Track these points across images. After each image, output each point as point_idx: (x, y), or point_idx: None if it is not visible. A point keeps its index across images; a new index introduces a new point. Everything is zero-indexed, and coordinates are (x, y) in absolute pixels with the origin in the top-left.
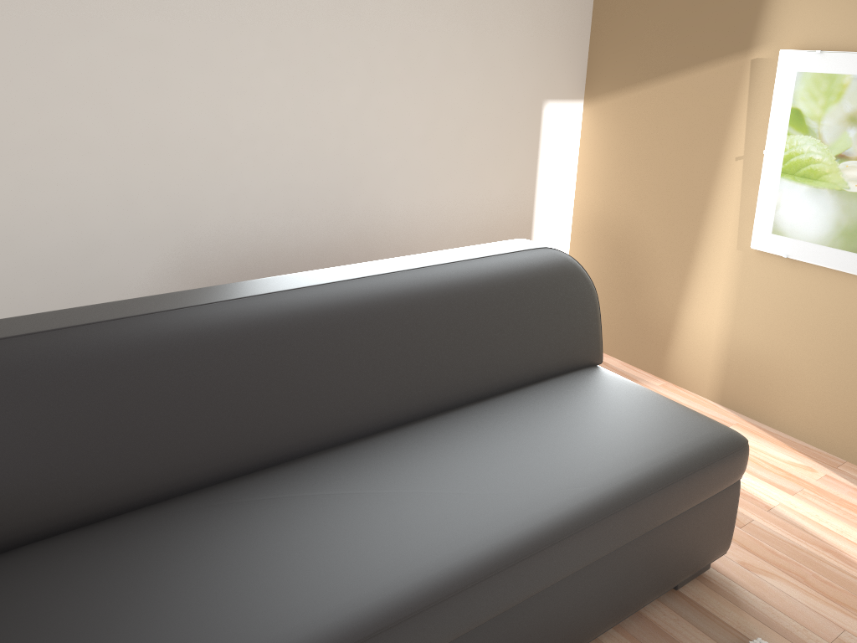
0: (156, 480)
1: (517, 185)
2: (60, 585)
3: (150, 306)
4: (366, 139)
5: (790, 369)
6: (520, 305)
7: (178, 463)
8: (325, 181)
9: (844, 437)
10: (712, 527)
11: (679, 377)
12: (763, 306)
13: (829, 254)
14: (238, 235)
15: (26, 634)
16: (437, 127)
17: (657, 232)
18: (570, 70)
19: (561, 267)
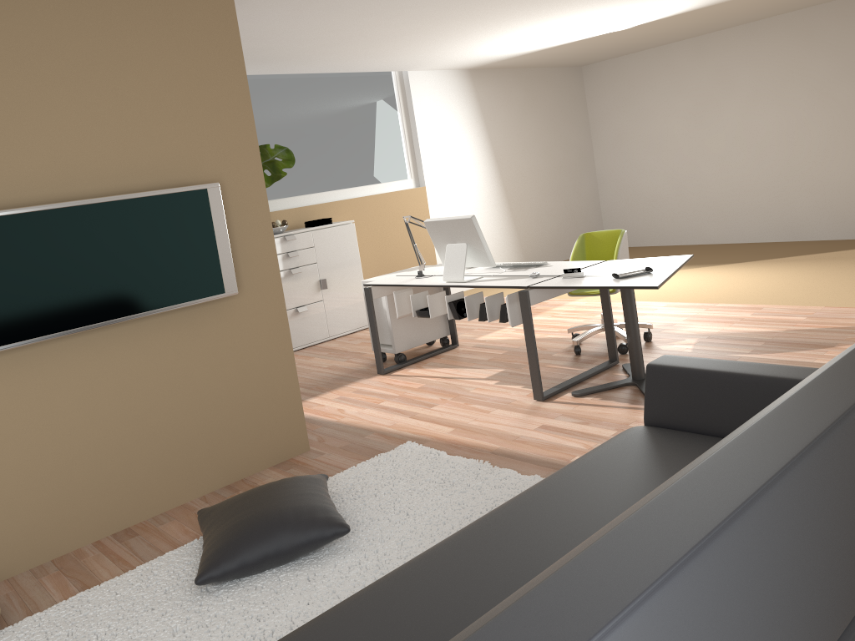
0: None
1: None
2: None
3: (820, 390)
4: None
5: None
6: None
7: None
8: None
9: None
10: None
11: None
12: None
13: None
14: None
15: (696, 448)
16: None
17: None
18: None
19: None
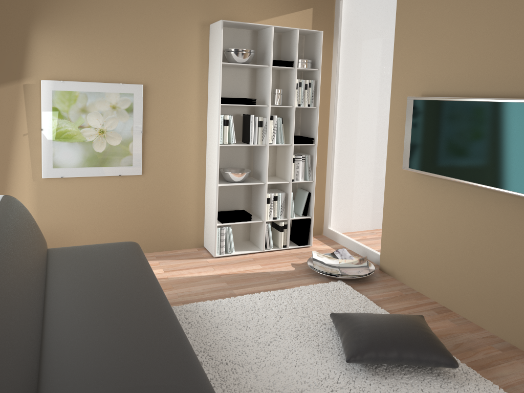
0: (35, 369)
1: None
2: None
3: None
4: None
5: (73, 229)
6: (27, 225)
7: (33, 355)
8: None
9: None
10: None
11: None
12: (54, 205)
13: (83, 170)
14: None
15: None
16: None
17: None
18: None
19: (19, 203)
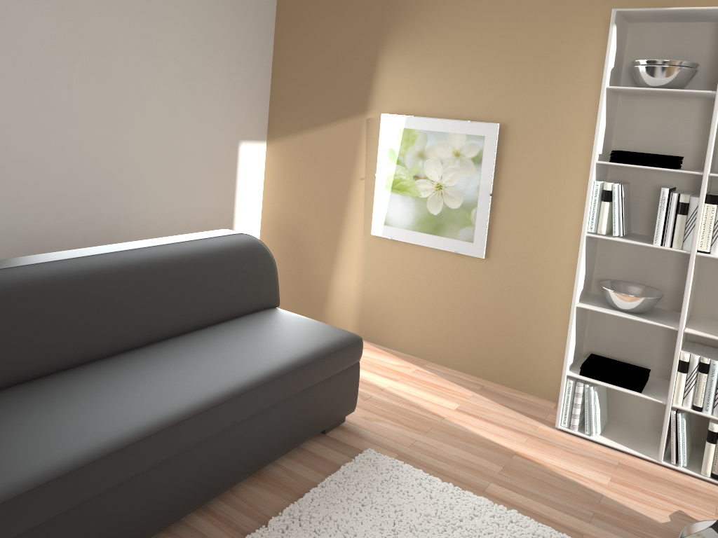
0: None
1: (222, 198)
2: None
3: None
4: (113, 164)
5: (396, 309)
6: (226, 268)
7: None
8: (81, 193)
9: (426, 346)
10: (344, 392)
11: (333, 323)
12: (380, 271)
13: (413, 235)
14: (14, 232)
15: None
16: (164, 157)
17: (316, 228)
18: (257, 121)
19: (252, 245)
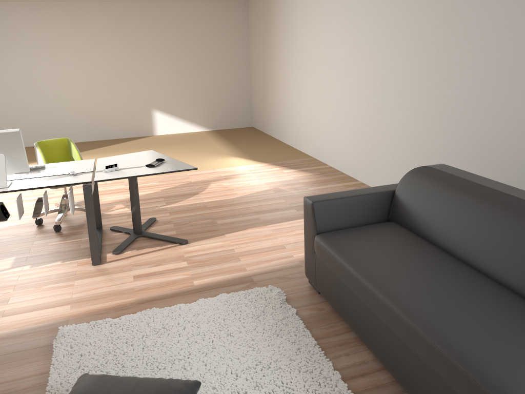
0: (434, 236)
1: None
2: (387, 234)
3: (485, 183)
4: None
5: None
6: None
7: (442, 235)
8: None
9: None
10: None
11: None
12: None
13: None
14: None
15: (368, 232)
16: None
17: None
18: None
19: None
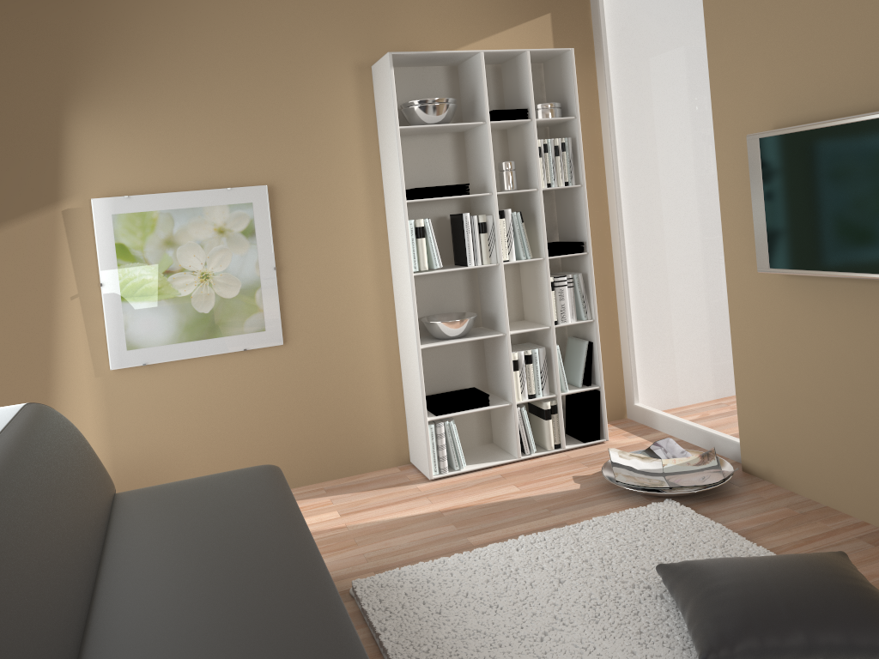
0: None
1: None
2: None
3: None
4: None
5: (175, 455)
6: (66, 453)
7: None
8: None
9: None
10: None
11: None
12: (136, 415)
13: (181, 348)
14: None
15: None
16: None
17: None
18: None
19: (54, 414)
